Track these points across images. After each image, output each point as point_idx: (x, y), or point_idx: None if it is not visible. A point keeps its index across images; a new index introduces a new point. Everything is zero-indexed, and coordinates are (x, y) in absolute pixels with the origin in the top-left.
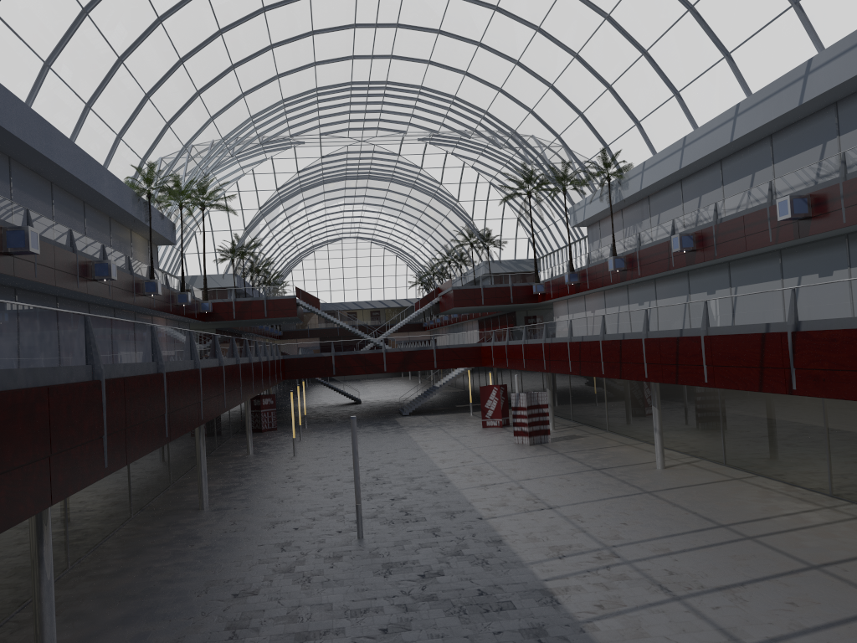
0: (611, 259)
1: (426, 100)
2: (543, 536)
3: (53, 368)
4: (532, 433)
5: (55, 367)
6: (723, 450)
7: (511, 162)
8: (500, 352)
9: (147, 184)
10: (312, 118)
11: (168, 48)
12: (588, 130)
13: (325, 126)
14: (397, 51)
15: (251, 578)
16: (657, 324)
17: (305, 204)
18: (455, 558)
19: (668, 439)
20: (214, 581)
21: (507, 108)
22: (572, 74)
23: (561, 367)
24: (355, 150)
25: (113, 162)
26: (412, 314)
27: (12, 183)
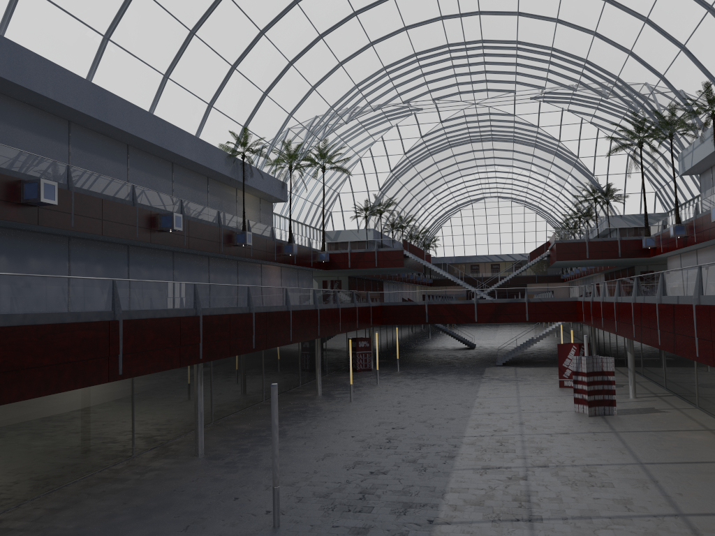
0: (714, 208)
1: (525, 55)
2: None
3: None
4: (594, 402)
5: None
6: None
7: (628, 113)
8: (587, 308)
9: (243, 147)
10: (420, 84)
11: (243, 20)
12: (692, 64)
13: (436, 91)
14: (483, 6)
15: None
16: (711, 286)
17: (438, 167)
18: None
19: None
20: None
21: (605, 53)
22: (666, 1)
23: (627, 331)
24: (471, 113)
25: (208, 128)
26: (521, 266)
27: (72, 144)
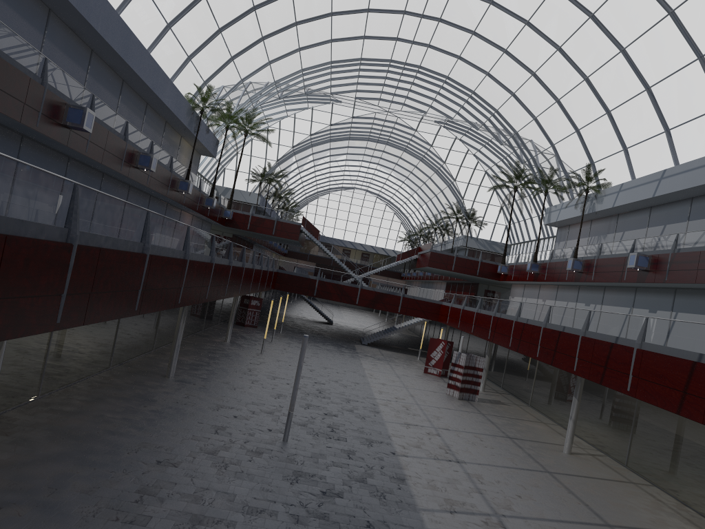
0: (571, 259)
1: (449, 89)
2: (443, 486)
3: (21, 221)
4: (463, 389)
5: (24, 220)
6: (627, 453)
7: (508, 158)
8: (455, 313)
9: (203, 102)
10: (352, 83)
11: None
12: (580, 145)
13: (361, 92)
14: (434, 42)
15: (178, 451)
16: (596, 326)
17: (330, 153)
18: (358, 485)
19: (580, 429)
20: (147, 444)
21: (515, 111)
22: (578, 94)
23: (502, 341)
24: (381, 118)
25: (179, 77)
26: (392, 263)
27: (89, 72)
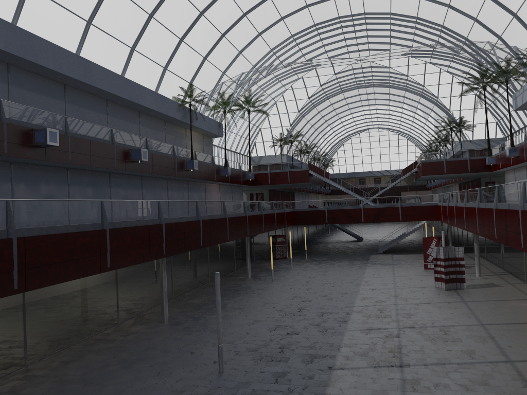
0: None
1: (397, 23)
2: None
3: None
4: (449, 280)
5: None
6: None
7: (475, 64)
8: (444, 210)
9: (190, 98)
10: (318, 46)
11: (187, 5)
12: (522, 27)
13: (330, 52)
14: None
15: None
16: None
17: (333, 107)
18: None
19: None
20: None
21: (457, 20)
22: None
23: (473, 228)
24: (357, 67)
25: (164, 85)
26: (396, 180)
27: (67, 101)
